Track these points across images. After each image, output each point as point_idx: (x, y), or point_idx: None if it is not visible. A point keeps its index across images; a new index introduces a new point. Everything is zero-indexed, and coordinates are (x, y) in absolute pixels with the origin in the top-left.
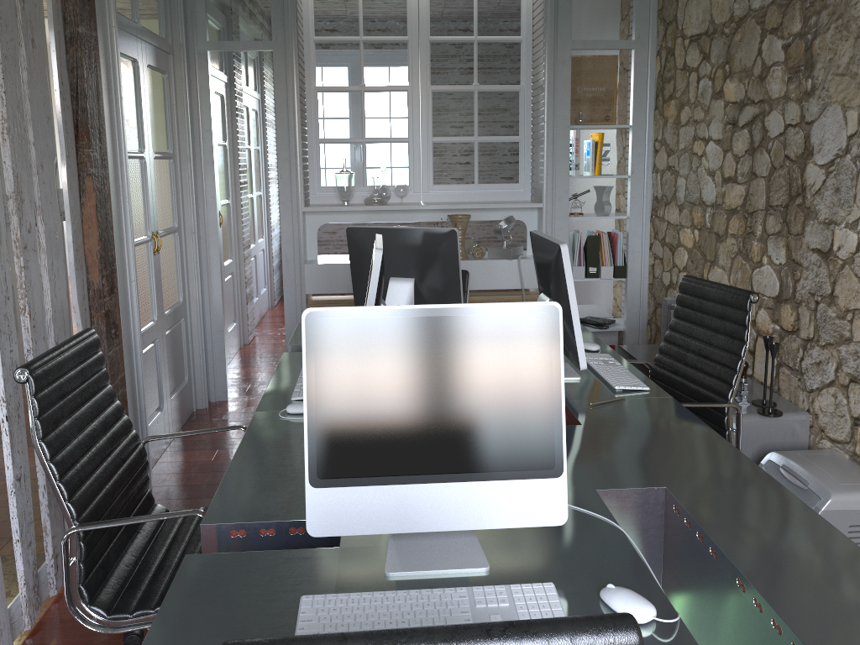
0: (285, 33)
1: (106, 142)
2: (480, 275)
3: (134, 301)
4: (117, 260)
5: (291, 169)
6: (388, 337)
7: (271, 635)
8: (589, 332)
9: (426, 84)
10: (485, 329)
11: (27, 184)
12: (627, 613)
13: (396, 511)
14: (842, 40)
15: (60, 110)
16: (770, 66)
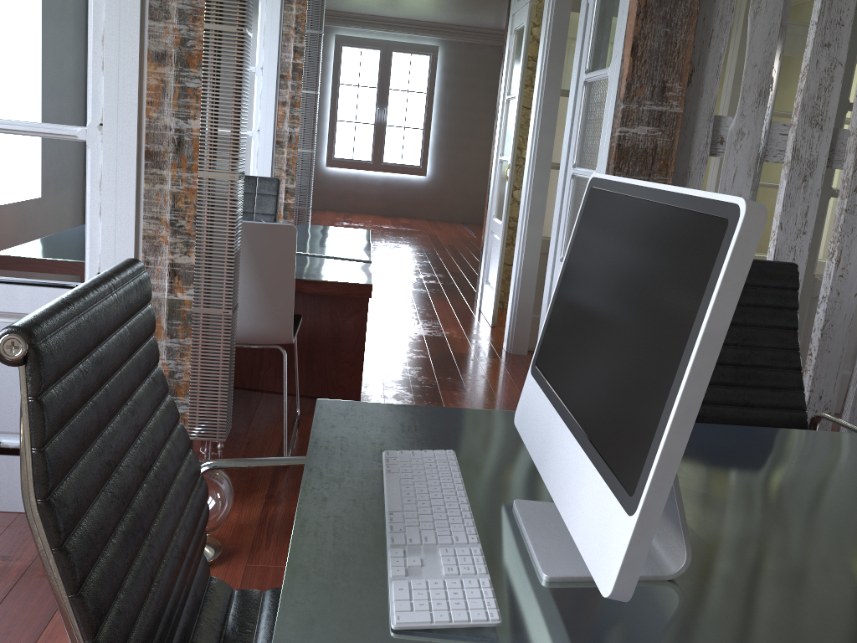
0: None
1: None
2: None
3: None
4: None
5: None
6: (612, 219)
7: (401, 446)
8: None
9: None
10: (667, 230)
11: None
12: (24, 326)
13: (542, 439)
14: None
15: None
16: None
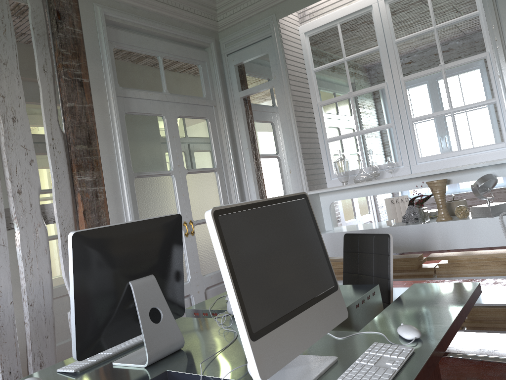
0: (278, 72)
1: (101, 169)
2: (462, 235)
3: None
4: None
5: (295, 164)
6: None
7: None
8: (459, 307)
9: (397, 77)
10: None
11: None
12: None
13: None
14: None
15: (49, 155)
16: None
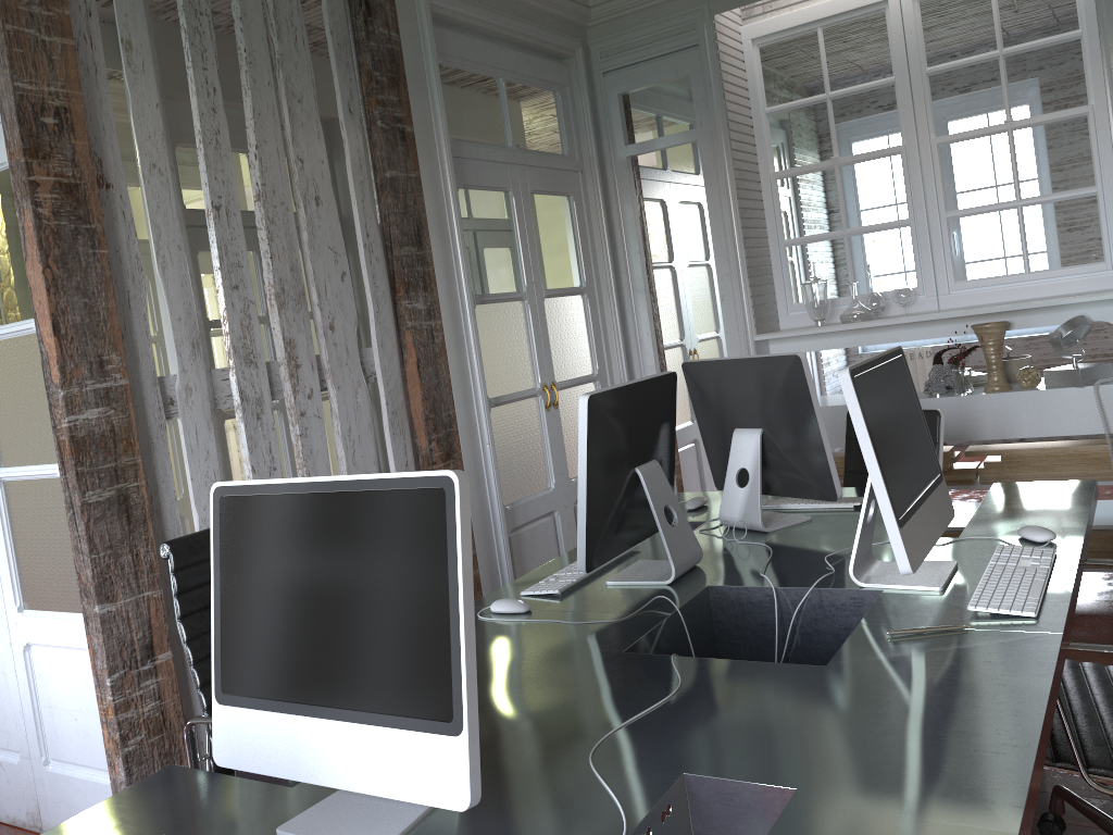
0: (709, 114)
1: (436, 289)
2: (1029, 415)
3: (490, 467)
4: (458, 421)
5: (734, 286)
6: (281, 519)
7: None
8: (1086, 508)
9: (927, 137)
10: (374, 510)
11: (306, 348)
12: None
13: (288, 750)
14: None
15: (365, 264)
16: None
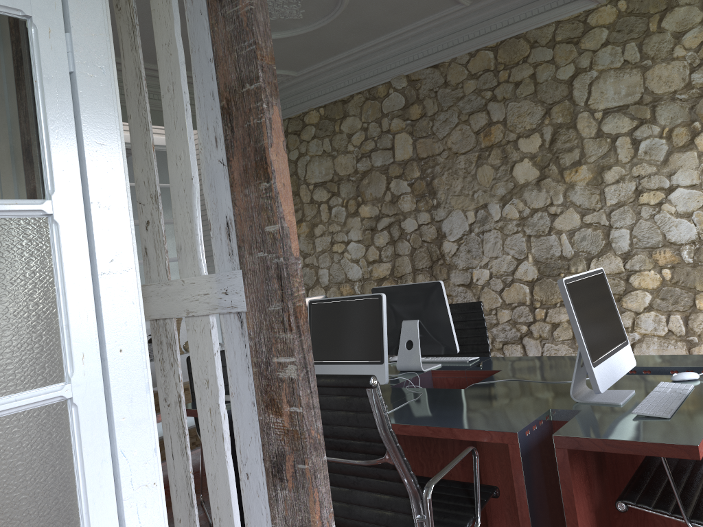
0: None
1: None
2: None
3: None
4: None
5: None
6: (581, 289)
7: (655, 421)
8: None
9: None
10: (595, 281)
11: None
12: None
13: (611, 372)
14: (455, 179)
15: None
16: (399, 195)
